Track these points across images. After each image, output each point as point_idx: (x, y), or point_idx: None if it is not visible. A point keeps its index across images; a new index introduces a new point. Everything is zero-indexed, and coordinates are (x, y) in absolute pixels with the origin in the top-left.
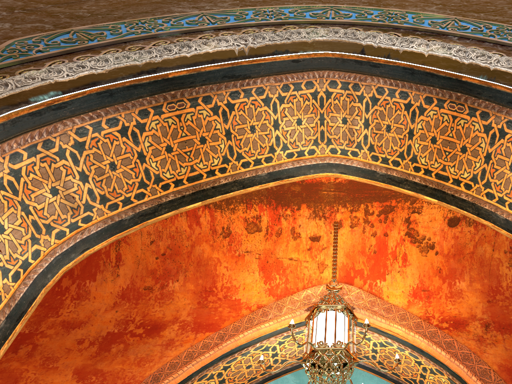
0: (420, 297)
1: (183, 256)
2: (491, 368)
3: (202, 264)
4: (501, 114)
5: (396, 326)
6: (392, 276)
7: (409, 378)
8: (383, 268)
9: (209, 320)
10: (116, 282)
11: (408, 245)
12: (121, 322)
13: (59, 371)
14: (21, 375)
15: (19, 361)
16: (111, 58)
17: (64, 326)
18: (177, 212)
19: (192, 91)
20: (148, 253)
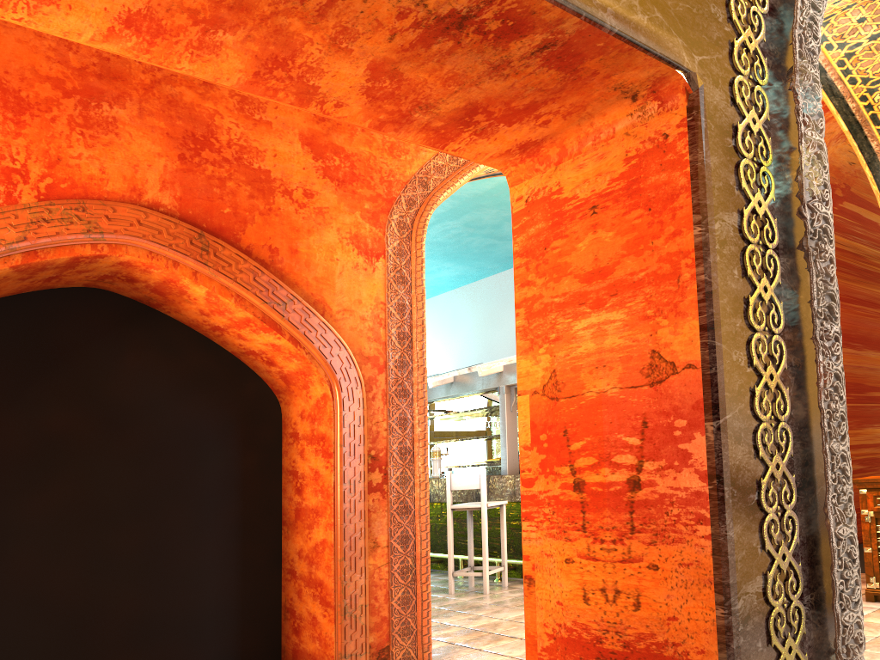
0: None
1: None
2: None
3: None
4: None
5: None
6: None
7: None
8: None
9: None
10: None
11: None
12: None
13: (277, 132)
14: (214, 122)
15: (193, 90)
16: None
17: None
18: None
19: None
20: None
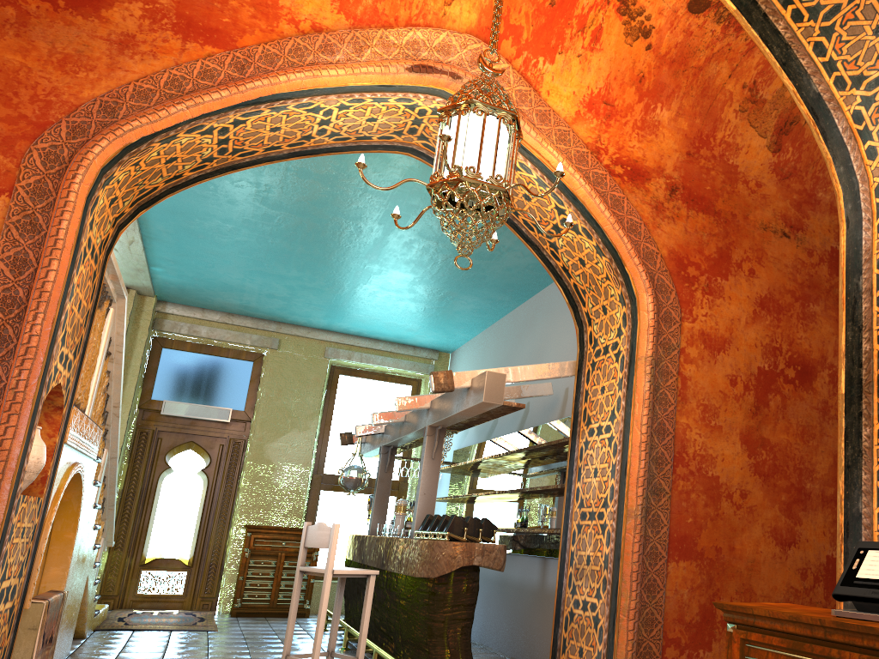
0: (596, 113)
1: None
2: (659, 253)
3: None
4: None
5: (551, 151)
6: (566, 61)
7: (533, 224)
8: (557, 40)
9: (210, 21)
10: None
11: (611, 15)
12: None
13: None
14: None
15: None
16: None
17: None
18: None
19: None
20: None
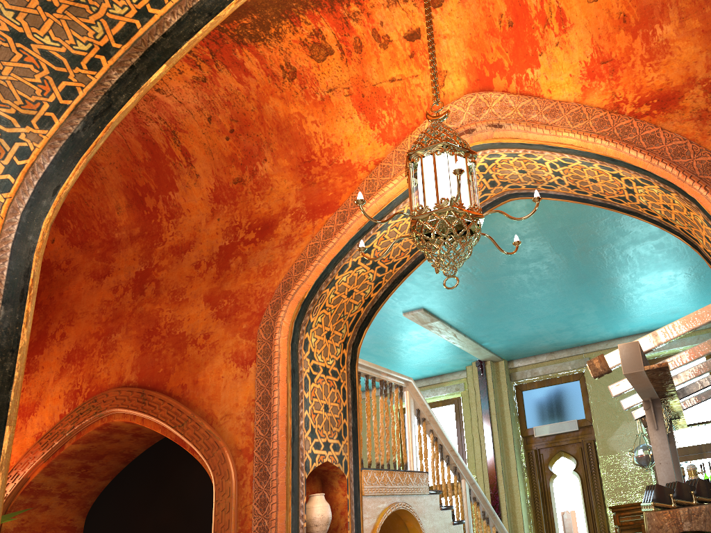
0: (600, 76)
1: (256, 125)
2: None
3: (283, 128)
4: None
5: (567, 135)
6: (549, 56)
7: (617, 197)
8: (532, 47)
9: (323, 200)
10: (200, 184)
11: None
12: (229, 231)
13: (191, 302)
14: (158, 316)
15: (151, 302)
16: None
17: (174, 253)
18: (143, 92)
19: None
20: (214, 136)
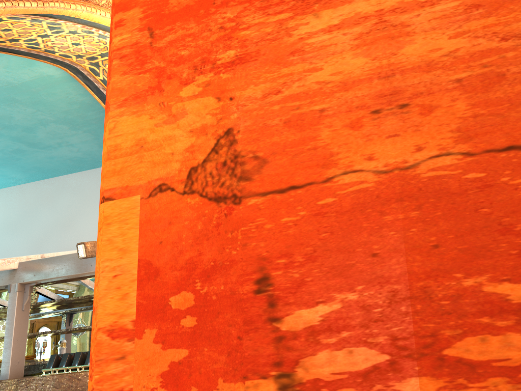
0: None
1: None
2: None
3: None
4: None
5: None
6: None
7: None
8: None
9: None
10: None
11: None
12: None
13: None
14: None
15: None
16: None
17: None
18: None
19: None
20: None
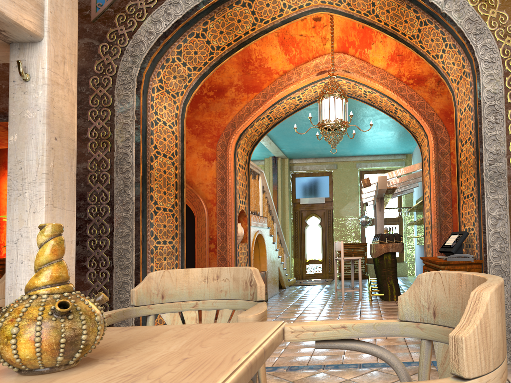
0: (395, 61)
1: None
2: (435, 112)
3: None
4: (424, 15)
5: (377, 85)
6: (376, 46)
7: (388, 110)
8: (369, 40)
9: (253, 84)
10: None
11: None
12: None
13: None
14: None
15: None
16: (181, 1)
17: None
18: (231, 57)
19: (229, 2)
20: None
